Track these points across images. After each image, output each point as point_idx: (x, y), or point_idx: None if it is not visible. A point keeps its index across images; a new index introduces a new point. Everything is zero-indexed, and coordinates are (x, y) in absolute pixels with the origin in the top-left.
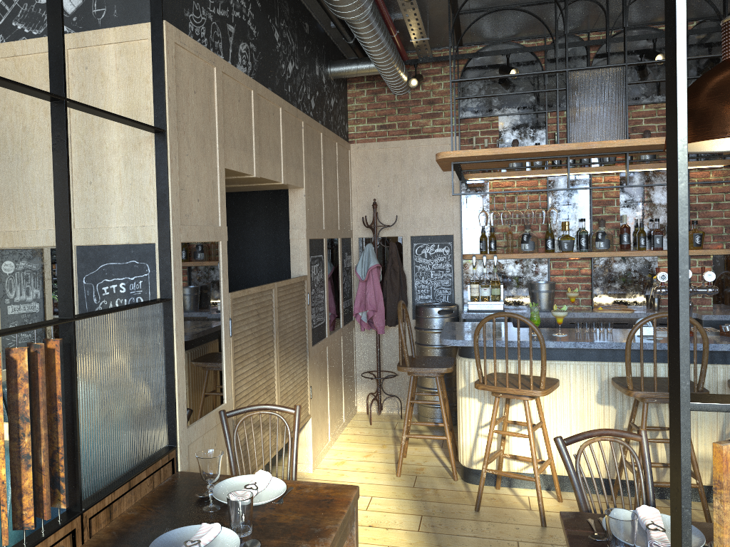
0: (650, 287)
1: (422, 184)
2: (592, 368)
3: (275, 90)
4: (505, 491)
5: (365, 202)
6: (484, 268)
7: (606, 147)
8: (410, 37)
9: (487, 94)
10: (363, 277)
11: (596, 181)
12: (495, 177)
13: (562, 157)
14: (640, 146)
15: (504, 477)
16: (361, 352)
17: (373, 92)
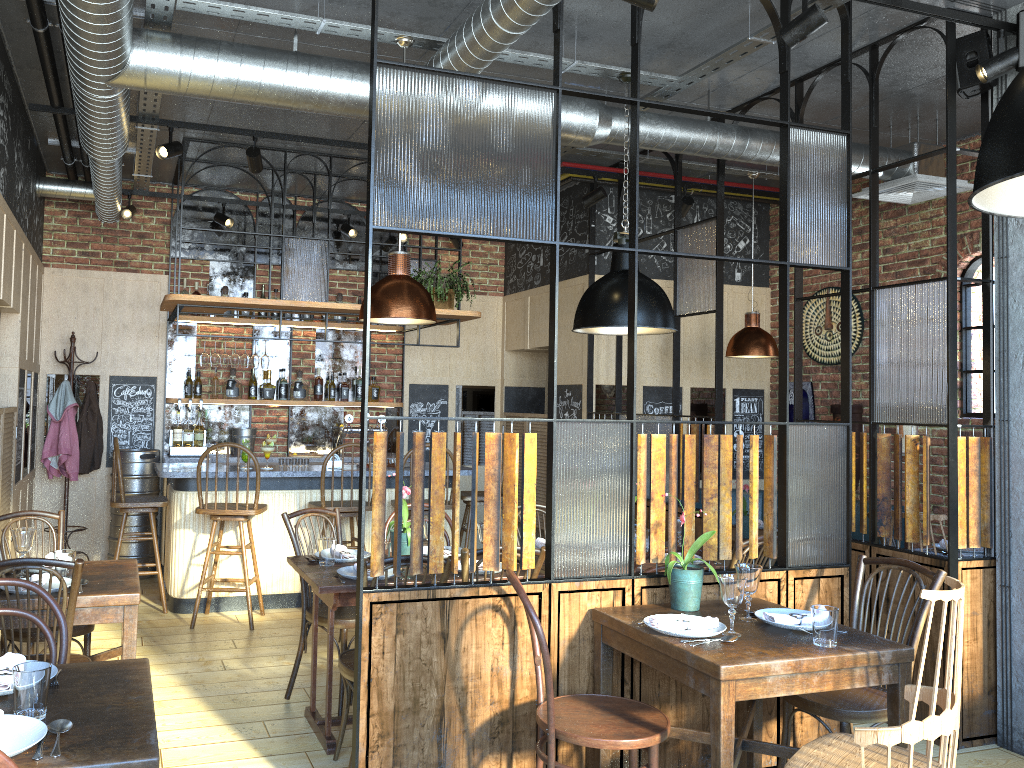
0: (337, 435)
1: (126, 321)
2: (293, 495)
3: (12, 212)
4: (214, 614)
5: (58, 334)
6: (189, 412)
7: (312, 306)
8: (135, 172)
9: (200, 237)
10: (58, 417)
11: (296, 334)
12: (204, 321)
13: (276, 310)
14: (337, 309)
15: (213, 603)
16: (42, 506)
17: (77, 215)
